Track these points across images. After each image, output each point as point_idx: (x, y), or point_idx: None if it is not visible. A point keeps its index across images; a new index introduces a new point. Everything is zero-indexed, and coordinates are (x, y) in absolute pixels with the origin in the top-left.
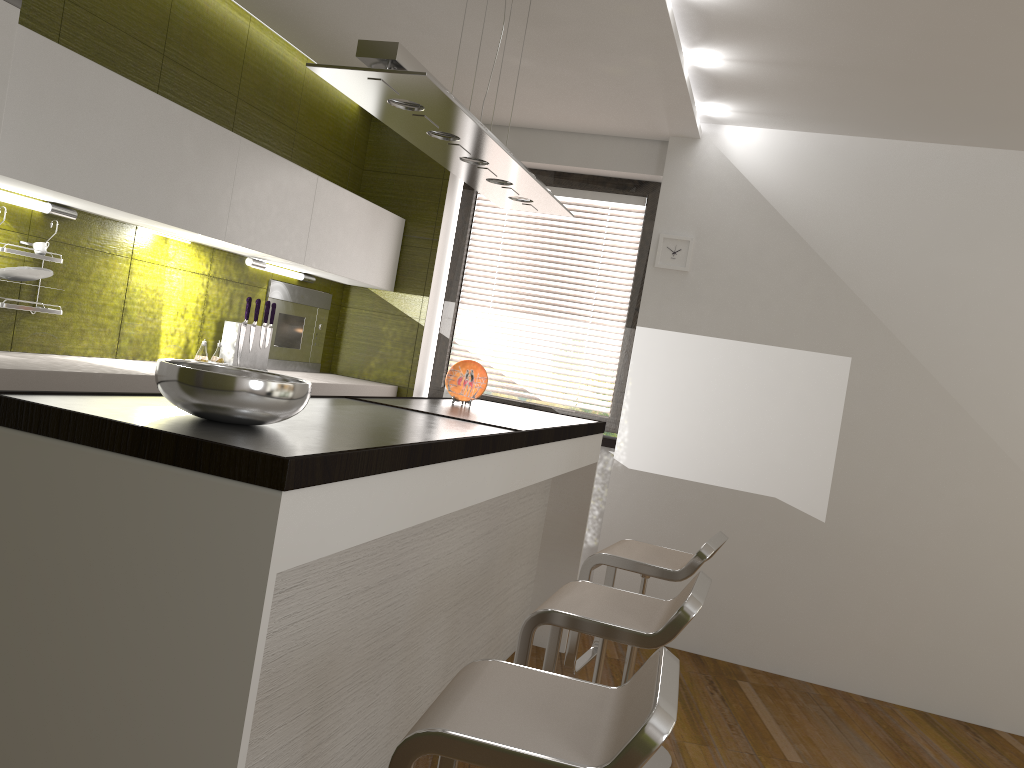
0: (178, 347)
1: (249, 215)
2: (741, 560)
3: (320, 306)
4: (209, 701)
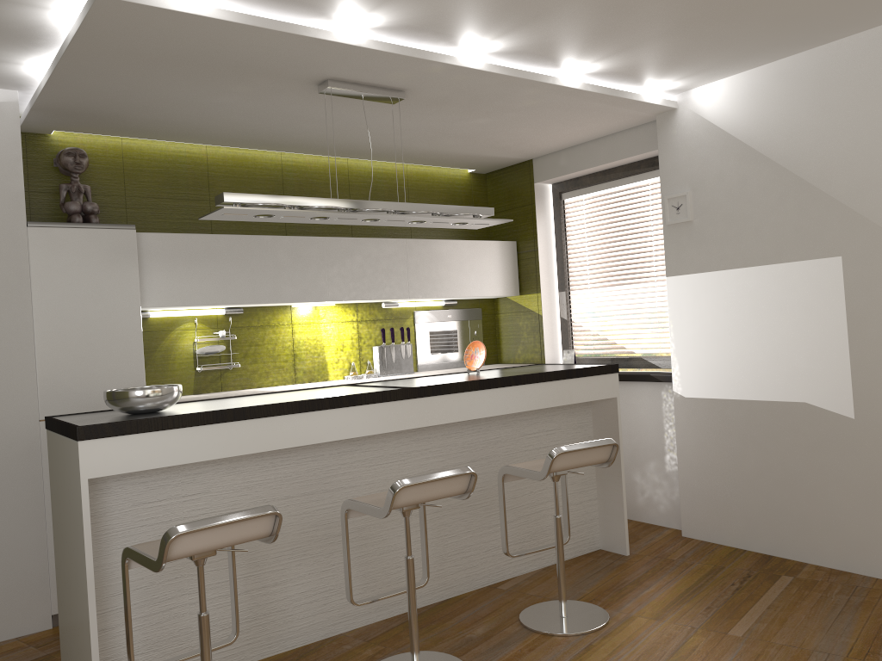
0: (343, 369)
1: (346, 280)
2: (789, 465)
3: (470, 319)
4: (80, 539)
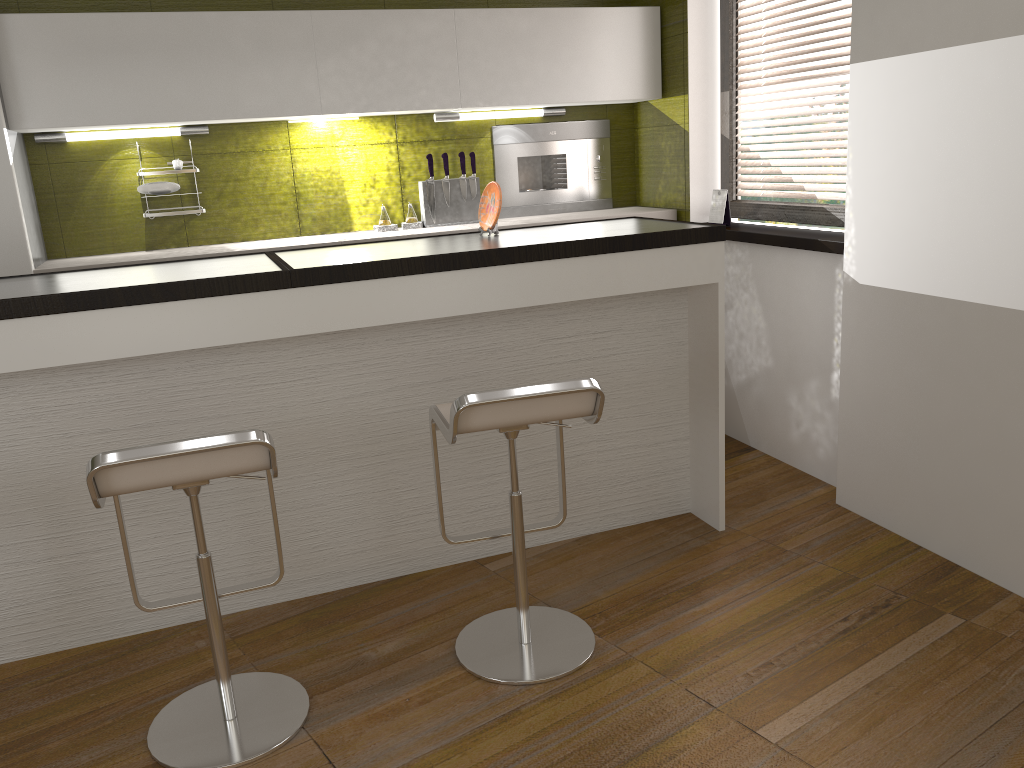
0: (376, 215)
1: (351, 81)
2: (1007, 424)
3: (590, 137)
4: None
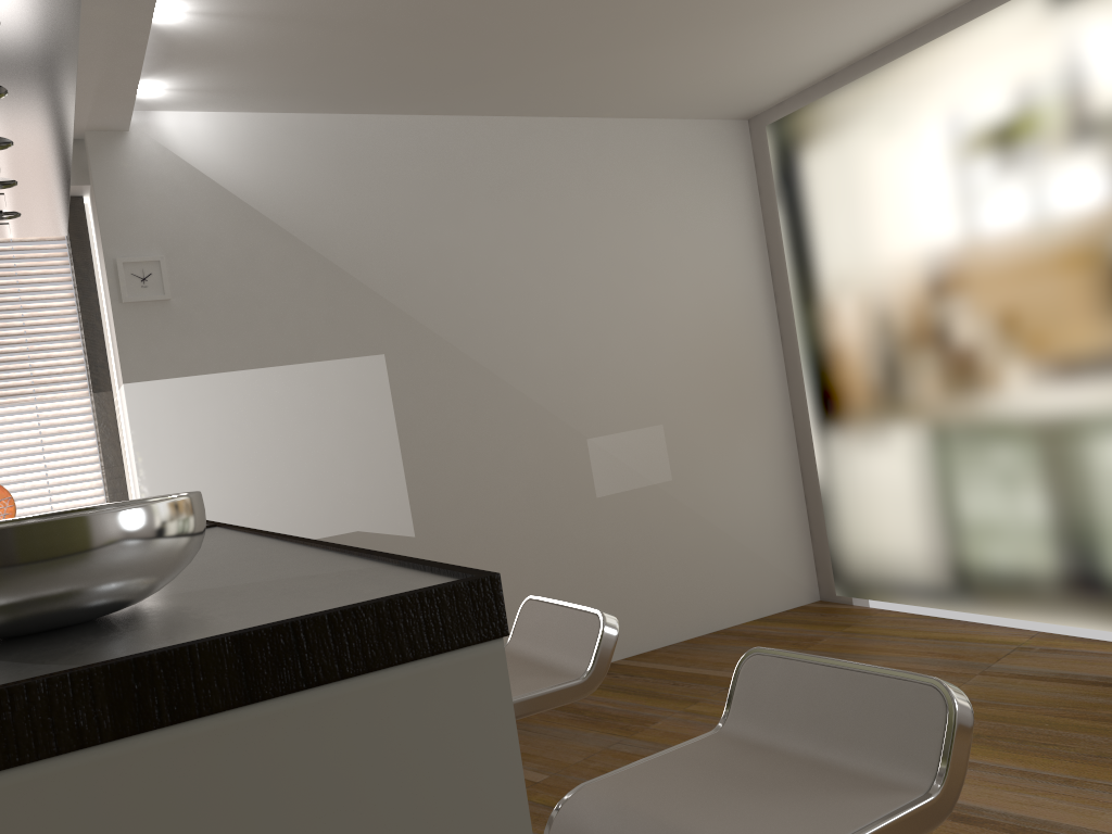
0: None
1: None
2: None
3: None
4: None
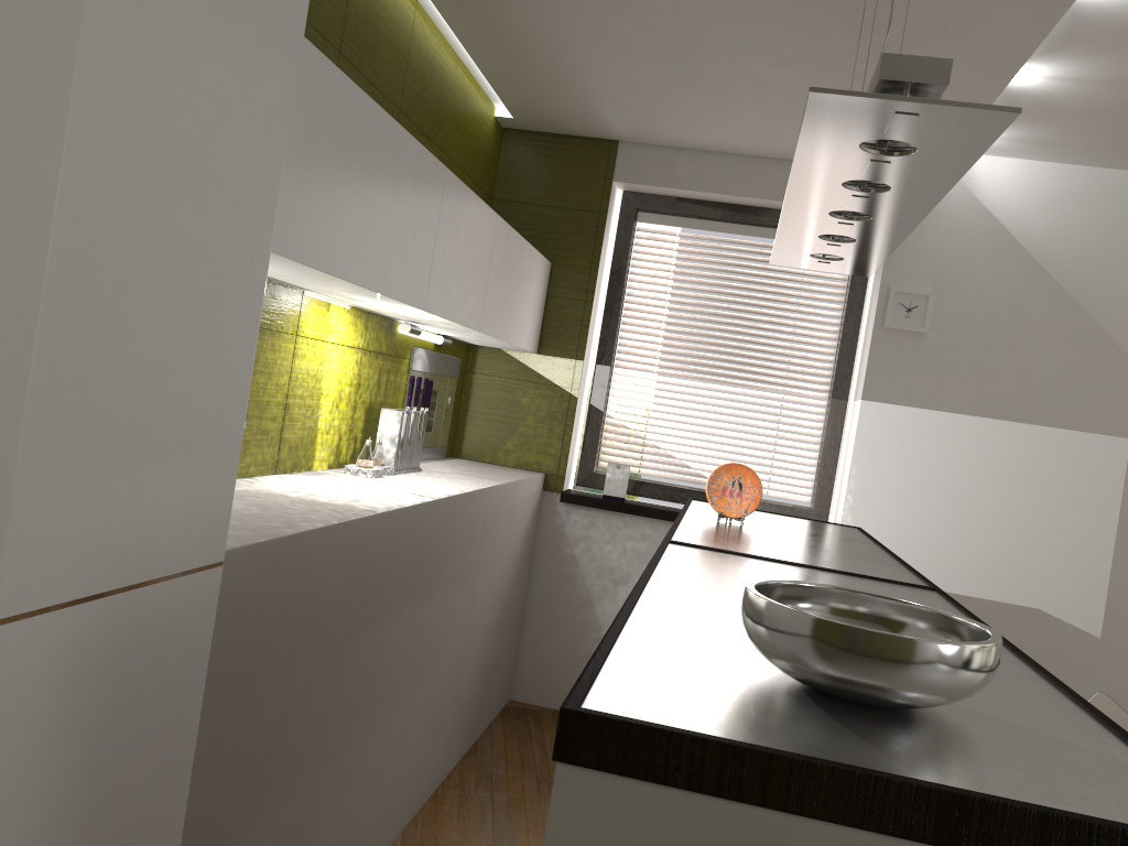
0: (331, 448)
1: (445, 273)
2: None
3: (451, 375)
4: None
